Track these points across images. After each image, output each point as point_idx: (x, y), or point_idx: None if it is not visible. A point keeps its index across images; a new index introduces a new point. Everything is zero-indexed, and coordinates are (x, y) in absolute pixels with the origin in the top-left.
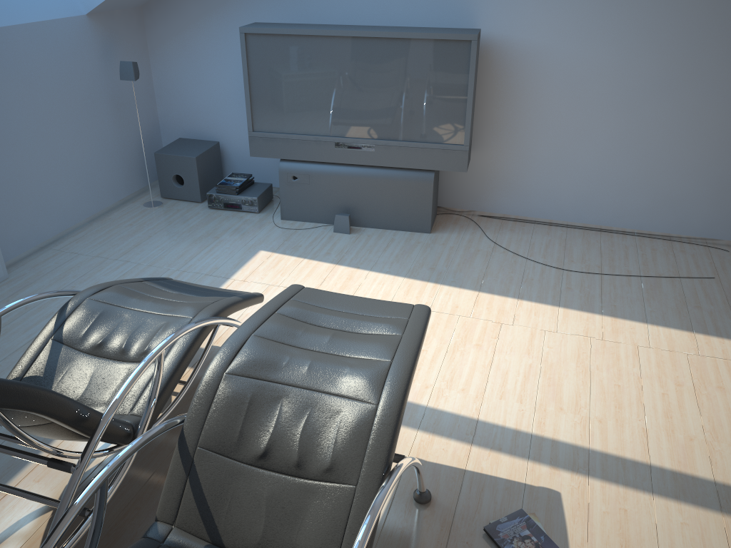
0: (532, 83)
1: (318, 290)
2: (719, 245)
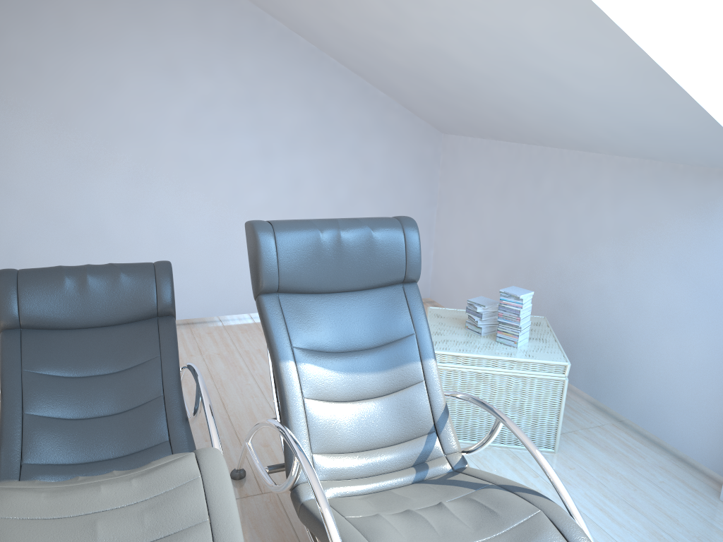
0: None
1: None
2: None
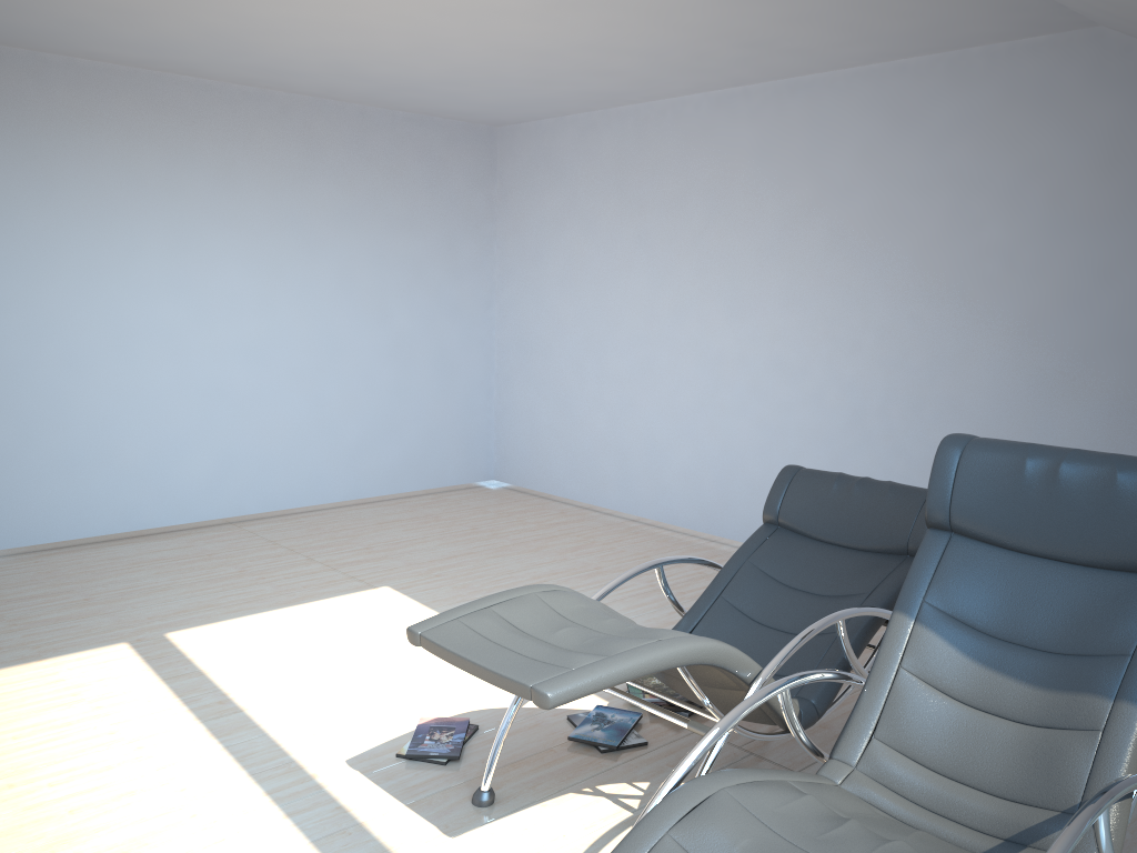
0: None
1: (516, 676)
2: None
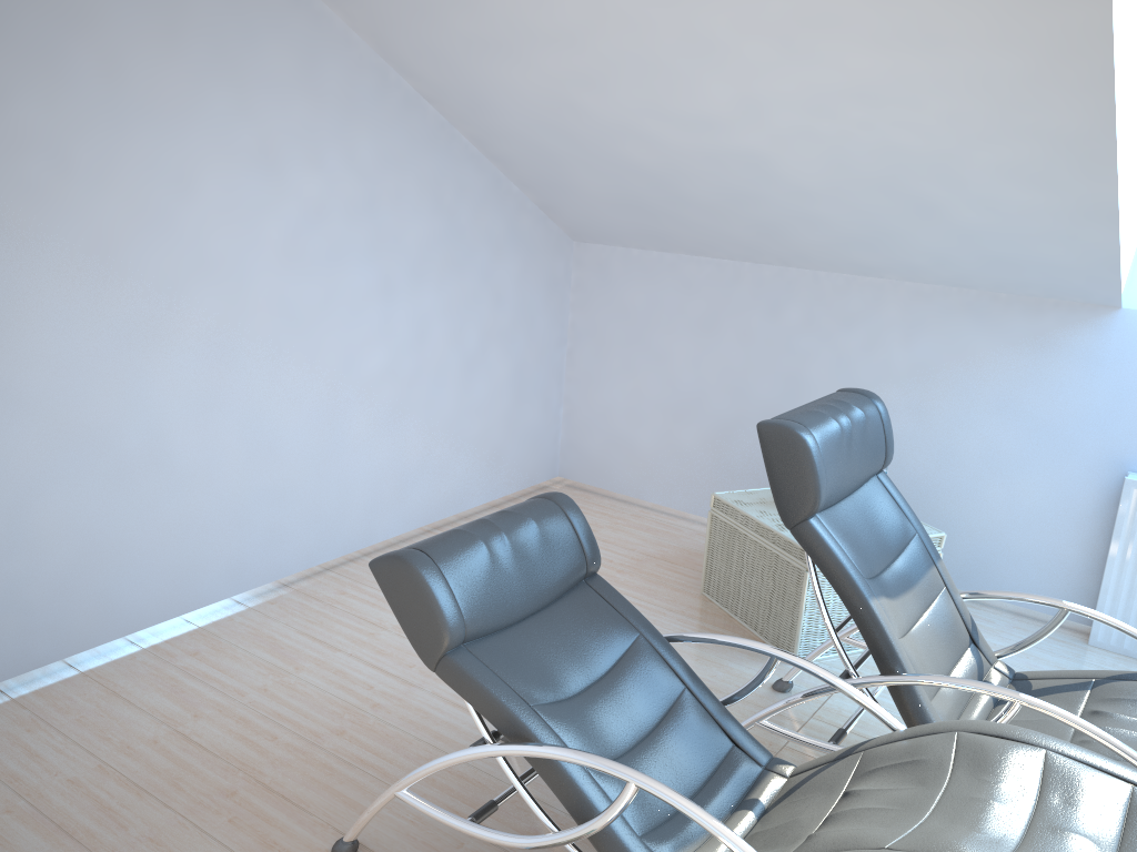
0: None
1: None
2: None
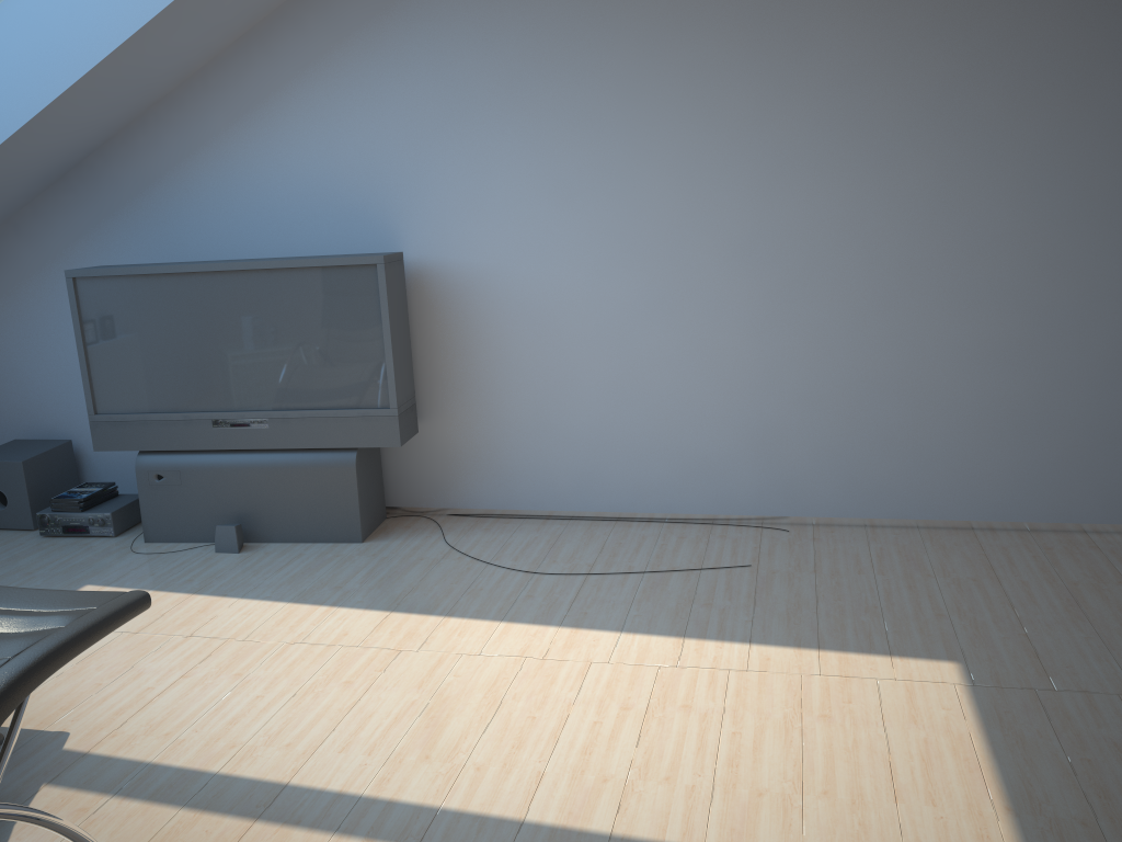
0: (486, 318)
1: None
2: (780, 524)
